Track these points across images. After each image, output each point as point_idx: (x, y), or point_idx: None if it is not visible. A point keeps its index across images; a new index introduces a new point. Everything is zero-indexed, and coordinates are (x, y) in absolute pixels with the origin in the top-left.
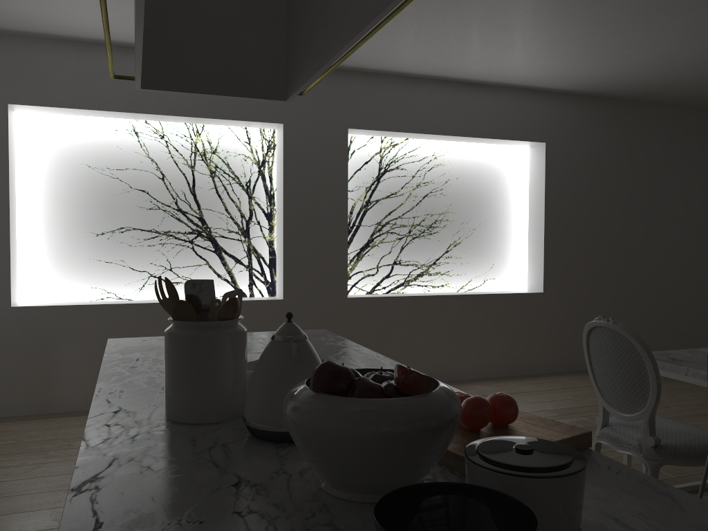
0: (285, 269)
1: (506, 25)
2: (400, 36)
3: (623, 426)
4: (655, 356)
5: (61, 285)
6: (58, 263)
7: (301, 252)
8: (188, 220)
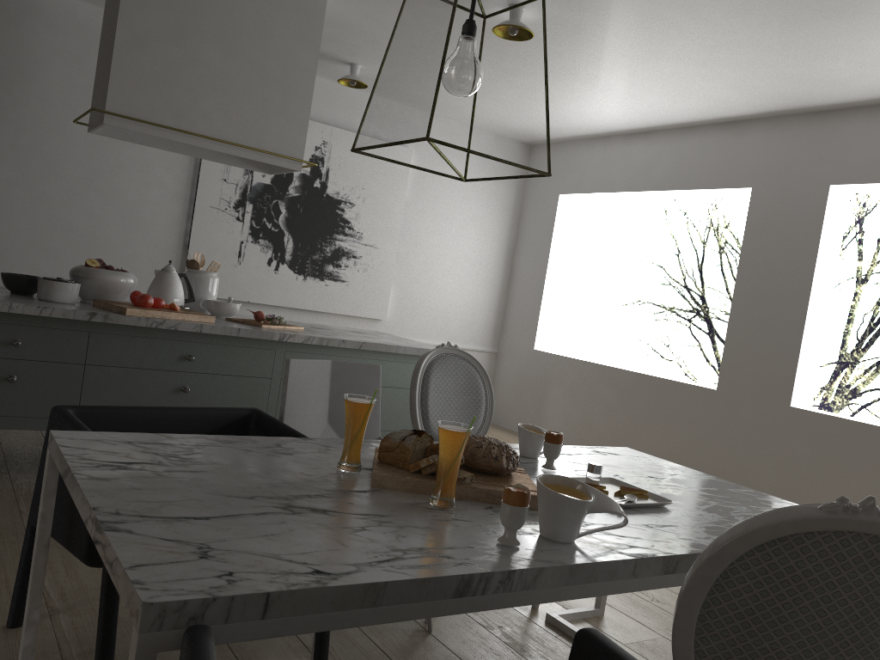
0: (724, 356)
1: (825, 12)
2: (769, 62)
3: None
4: (621, 452)
5: (593, 345)
6: (595, 327)
7: (745, 338)
8: (690, 298)
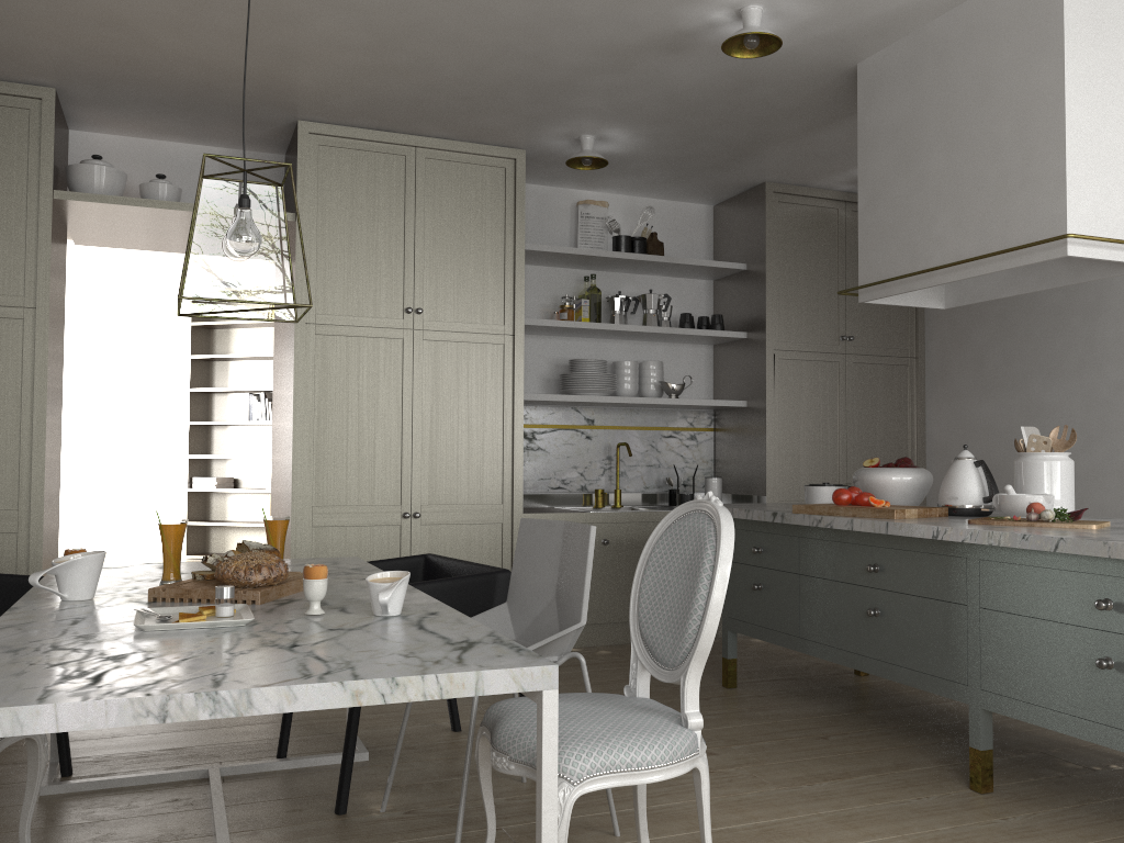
0: None
1: None
2: None
3: (658, 710)
4: (490, 655)
5: None
6: None
7: None
8: None
